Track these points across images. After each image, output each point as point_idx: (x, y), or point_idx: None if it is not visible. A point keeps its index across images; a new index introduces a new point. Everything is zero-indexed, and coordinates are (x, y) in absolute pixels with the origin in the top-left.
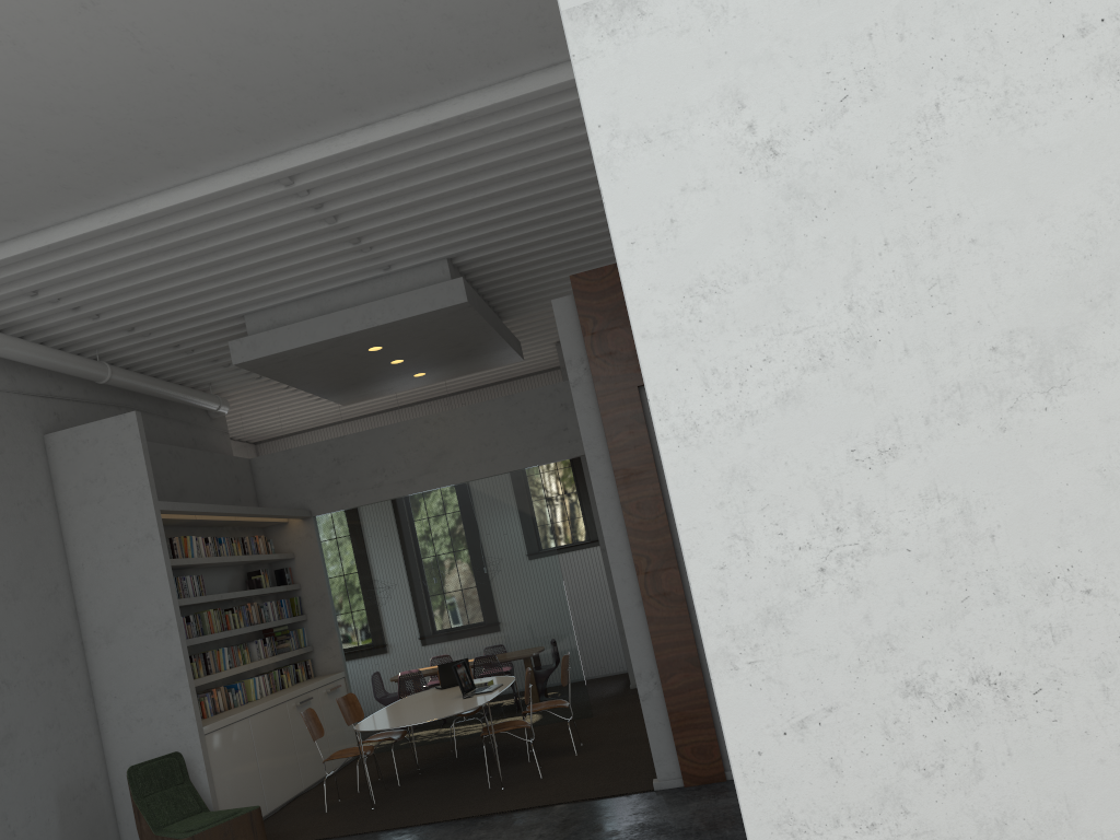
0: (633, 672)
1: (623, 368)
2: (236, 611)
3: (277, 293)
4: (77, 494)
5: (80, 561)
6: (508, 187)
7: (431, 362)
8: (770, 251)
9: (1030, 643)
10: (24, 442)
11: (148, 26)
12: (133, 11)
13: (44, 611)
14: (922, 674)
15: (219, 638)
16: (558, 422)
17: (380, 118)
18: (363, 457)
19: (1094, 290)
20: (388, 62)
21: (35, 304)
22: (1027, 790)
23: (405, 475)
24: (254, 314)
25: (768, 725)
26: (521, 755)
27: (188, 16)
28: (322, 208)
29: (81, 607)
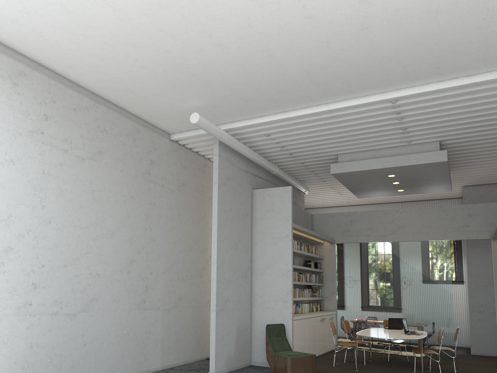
0: None
1: None
2: (303, 275)
3: (357, 147)
4: (260, 214)
5: (256, 240)
6: (488, 112)
7: (409, 185)
8: None
9: None
10: (246, 191)
11: (380, 38)
12: (379, 32)
13: (243, 257)
14: None
15: (297, 283)
16: (464, 222)
17: (447, 78)
18: (363, 222)
19: None
20: (467, 56)
21: (266, 139)
22: None
23: (381, 233)
24: (342, 154)
25: None
26: (423, 367)
27: (398, 34)
28: (399, 113)
29: (253, 258)
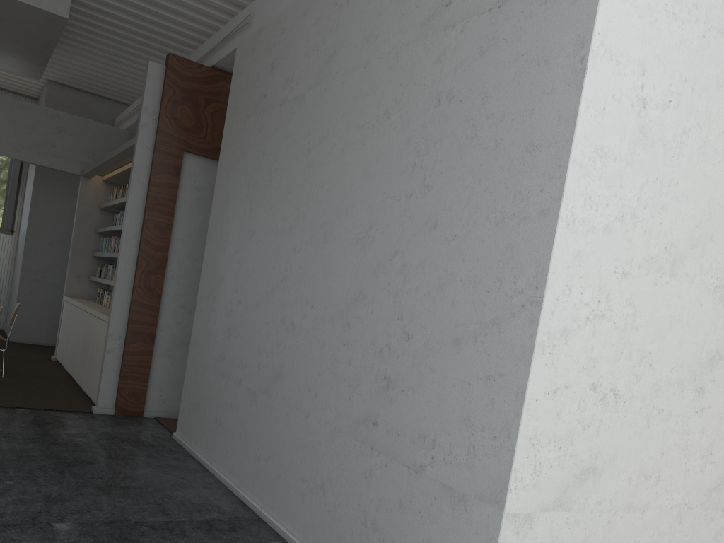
0: (108, 332)
1: (180, 133)
2: None
3: None
4: None
5: None
6: None
7: None
8: (626, 152)
9: (630, 380)
10: None
11: None
12: None
13: None
14: (598, 381)
15: None
16: (49, 138)
17: None
18: None
19: (694, 241)
20: None
21: None
22: (608, 444)
23: None
24: None
25: (544, 387)
26: None
27: None
28: None
29: None
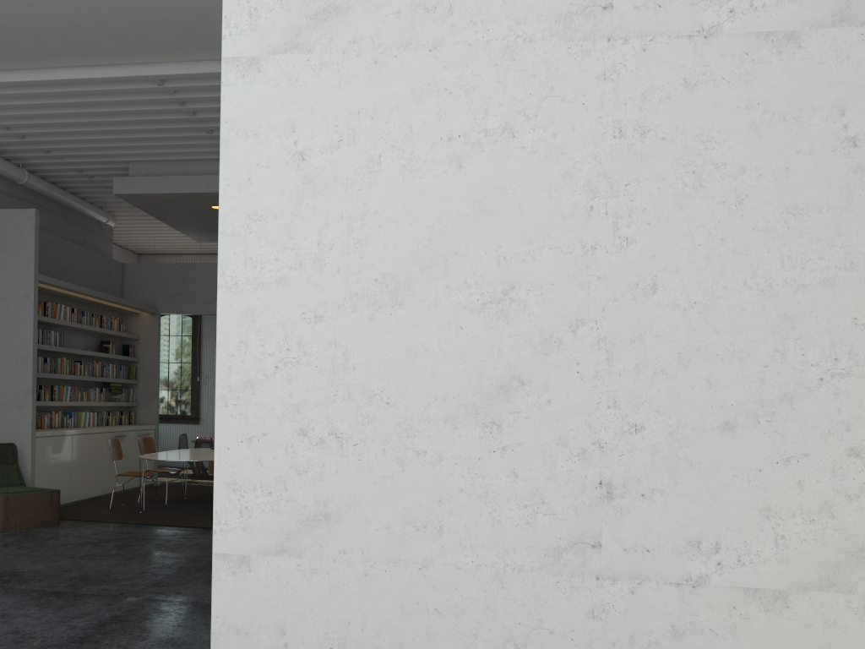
0: None
1: None
2: (84, 364)
3: (153, 152)
4: None
5: None
6: None
7: None
8: (290, 206)
9: (358, 422)
10: None
11: None
12: None
13: None
14: (308, 426)
15: (65, 378)
16: None
17: None
18: (202, 281)
19: (424, 263)
20: None
21: None
22: (340, 489)
23: None
24: (136, 163)
25: (235, 436)
26: None
27: None
28: (184, 104)
29: None
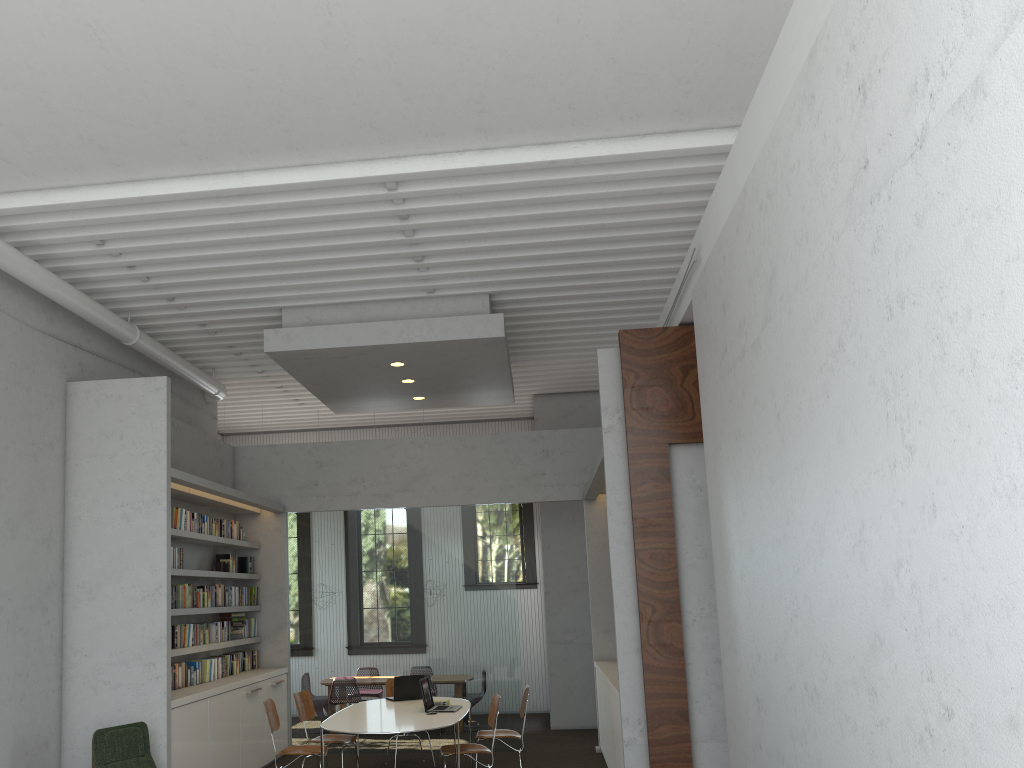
0: (621, 716)
1: (657, 424)
2: (207, 590)
3: (323, 293)
4: (88, 446)
5: (78, 512)
6: (578, 238)
7: (436, 388)
8: None
9: None
10: (49, 385)
11: None
12: None
13: (35, 556)
14: None
15: (189, 613)
16: (537, 466)
17: (501, 145)
18: (345, 465)
19: None
20: (538, 92)
21: (98, 253)
22: None
23: (383, 489)
24: (292, 309)
25: None
26: None
27: None
28: (407, 219)
29: (69, 558)
